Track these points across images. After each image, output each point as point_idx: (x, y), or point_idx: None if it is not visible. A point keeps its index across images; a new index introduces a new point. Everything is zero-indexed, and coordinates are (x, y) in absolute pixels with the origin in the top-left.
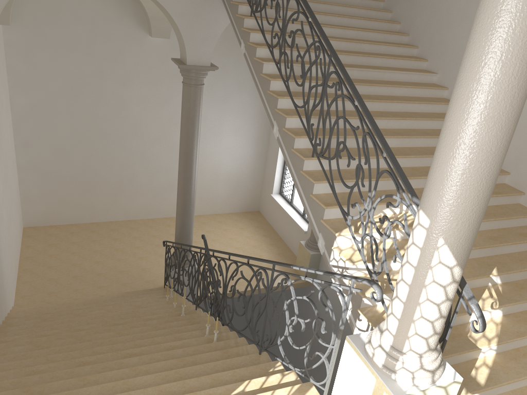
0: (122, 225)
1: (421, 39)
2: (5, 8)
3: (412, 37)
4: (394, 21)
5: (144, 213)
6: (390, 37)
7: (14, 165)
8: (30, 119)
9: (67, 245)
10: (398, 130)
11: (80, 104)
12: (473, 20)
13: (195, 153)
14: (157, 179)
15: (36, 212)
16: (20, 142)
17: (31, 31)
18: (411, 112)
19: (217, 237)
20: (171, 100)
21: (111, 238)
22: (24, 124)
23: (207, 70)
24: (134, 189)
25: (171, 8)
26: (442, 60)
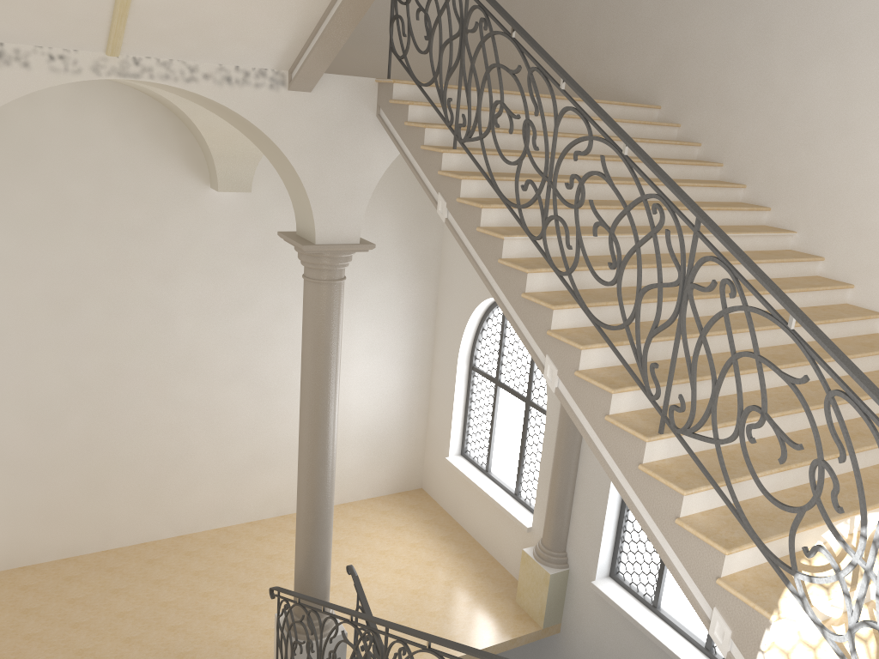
0: (169, 549)
1: (751, 172)
2: None
3: (729, 169)
4: (691, 142)
5: (209, 518)
6: (691, 170)
7: None
8: None
9: (61, 607)
10: (774, 350)
11: (81, 323)
12: (863, 135)
13: (333, 409)
14: (232, 451)
15: None
16: None
17: None
18: (779, 310)
19: (357, 552)
20: (255, 302)
21: (150, 581)
22: None
23: (353, 251)
24: (189, 475)
25: (285, 140)
26: (804, 208)
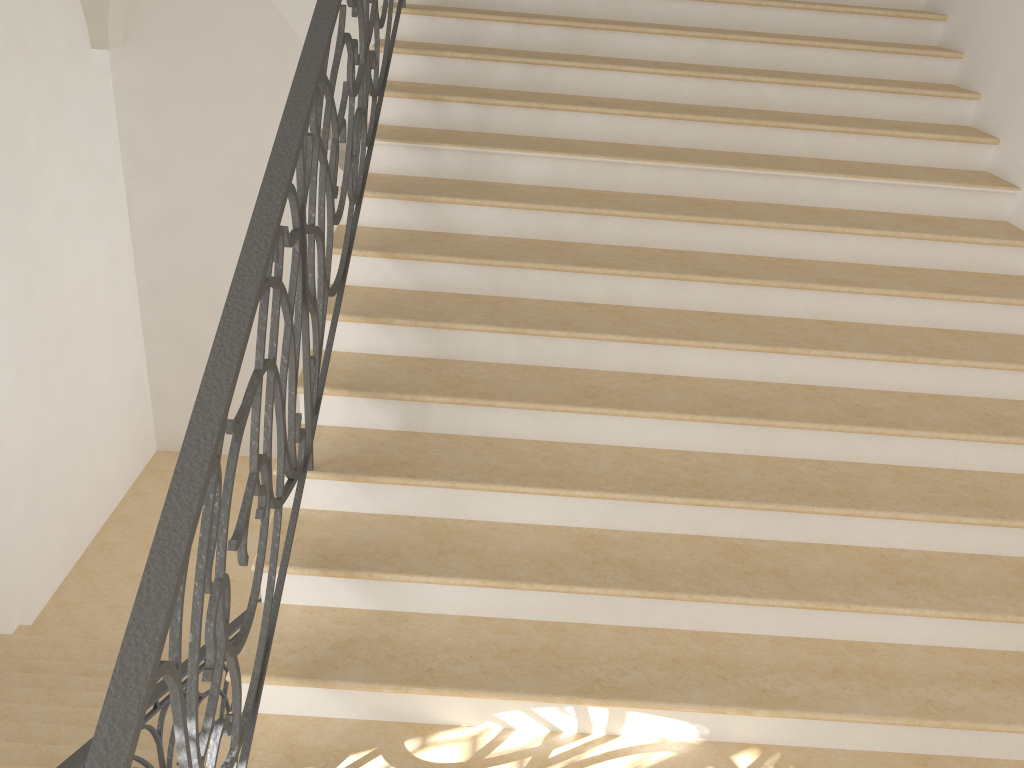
0: None
1: (991, 70)
2: (98, 15)
3: (969, 63)
4: (924, 13)
5: None
6: (888, 63)
7: (127, 330)
8: (165, 239)
9: None
10: (749, 388)
11: None
12: None
13: None
14: None
15: (179, 424)
16: (148, 285)
17: (161, 61)
18: (848, 323)
19: None
20: None
21: None
22: (155, 249)
23: None
24: None
25: None
26: None
